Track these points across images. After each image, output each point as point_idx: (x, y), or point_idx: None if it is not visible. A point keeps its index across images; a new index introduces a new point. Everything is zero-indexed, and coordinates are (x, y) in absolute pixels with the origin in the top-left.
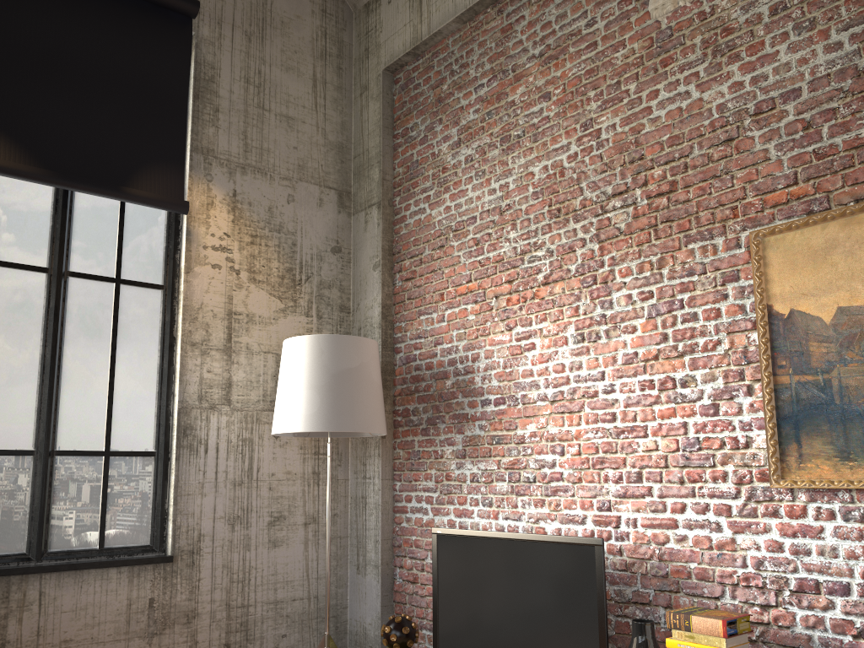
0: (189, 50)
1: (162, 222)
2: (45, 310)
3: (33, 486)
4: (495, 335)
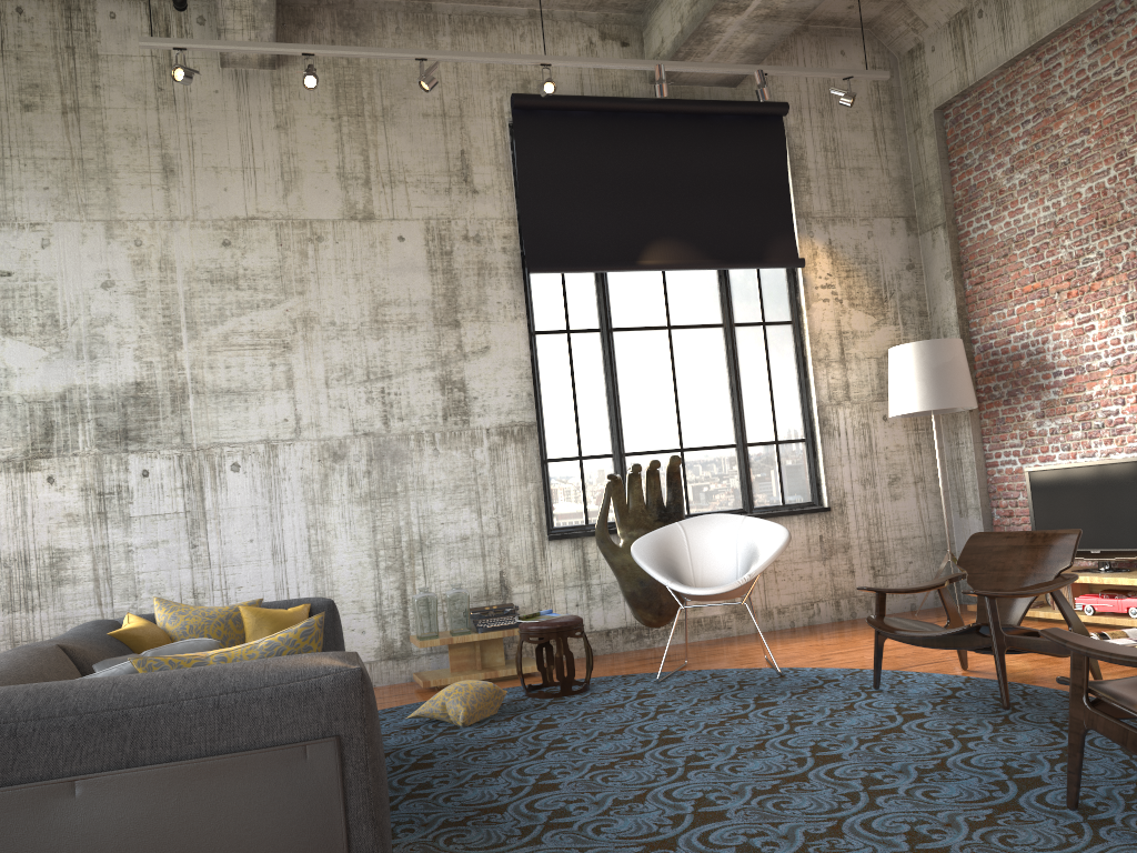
0: (784, 141)
1: (783, 275)
2: (725, 352)
3: (739, 467)
4: (1060, 322)
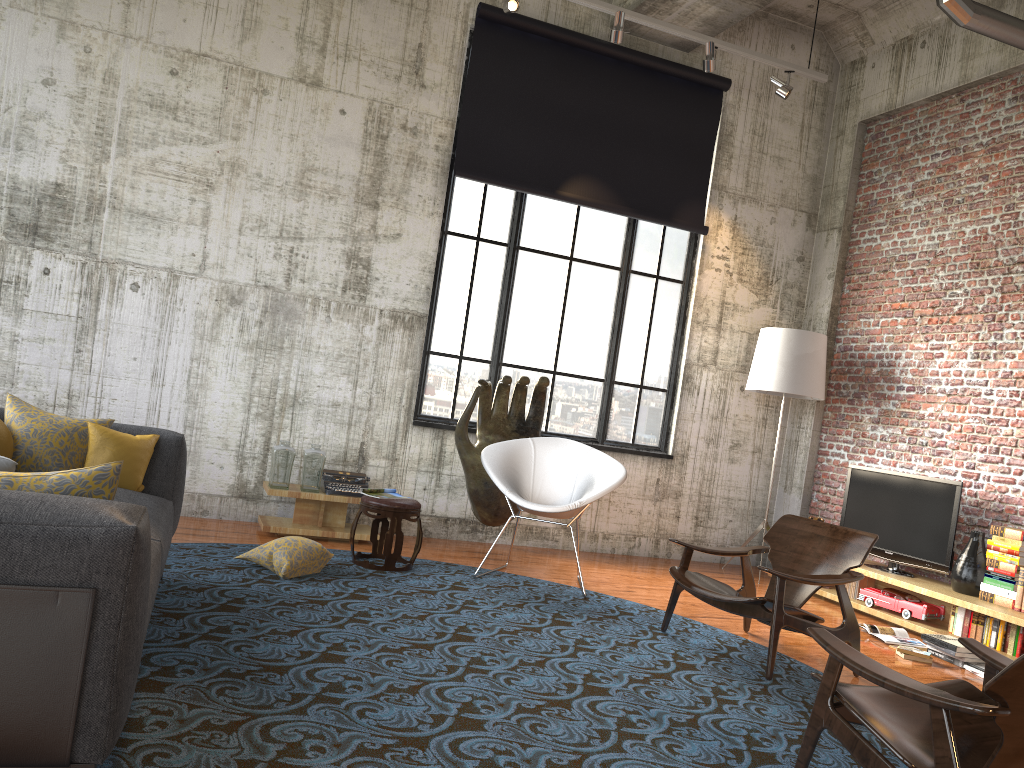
0: (719, 115)
1: (686, 237)
2: (616, 294)
3: (602, 400)
4: (915, 343)
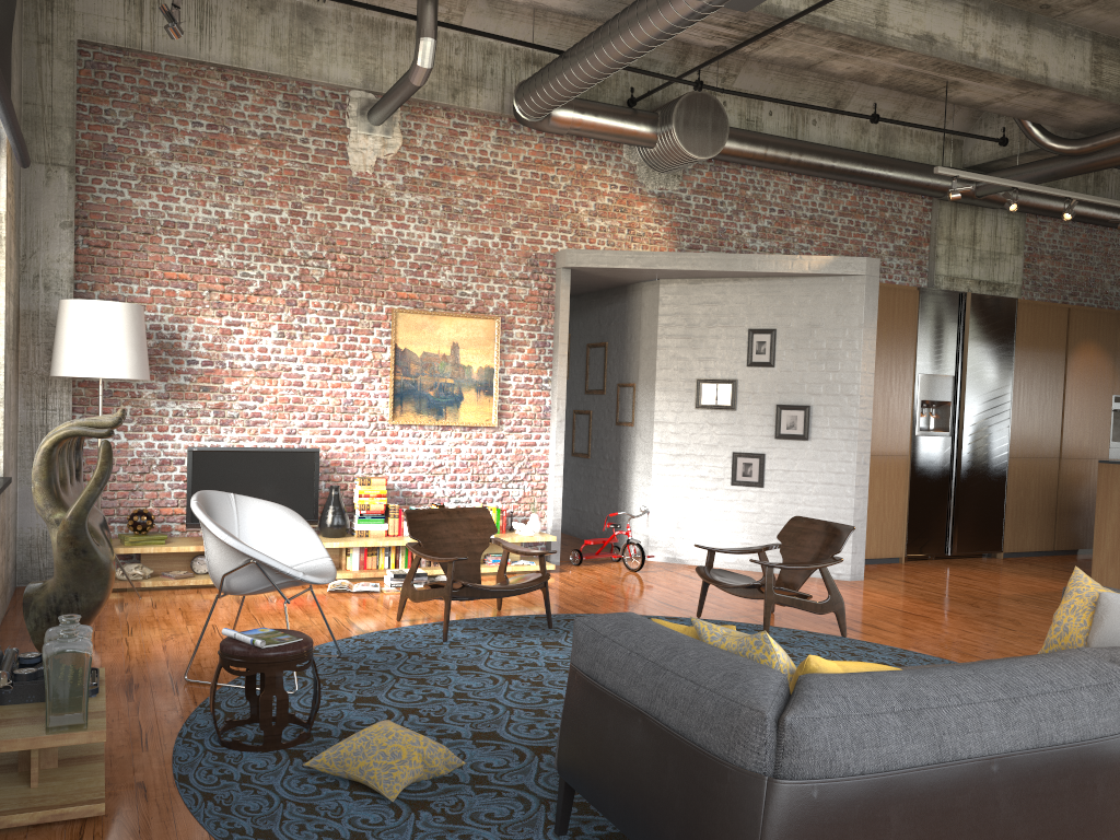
0: None
1: None
2: None
3: None
4: (205, 317)
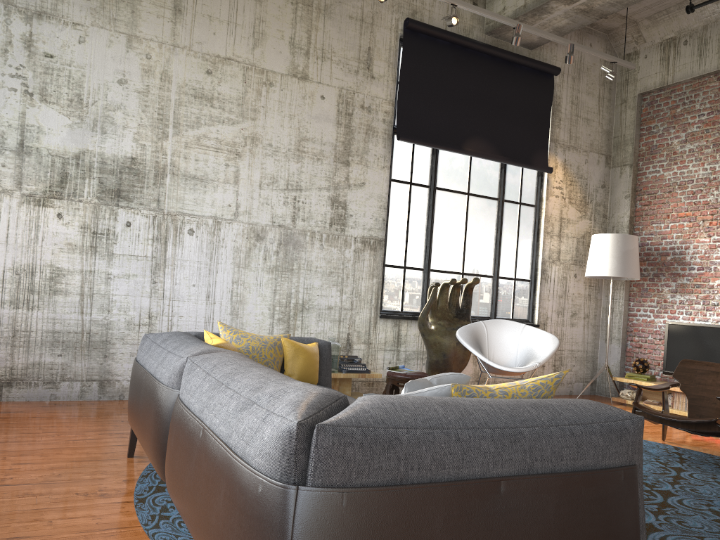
0: (552, 92)
1: (535, 175)
2: (496, 217)
3: (492, 290)
4: (700, 238)
